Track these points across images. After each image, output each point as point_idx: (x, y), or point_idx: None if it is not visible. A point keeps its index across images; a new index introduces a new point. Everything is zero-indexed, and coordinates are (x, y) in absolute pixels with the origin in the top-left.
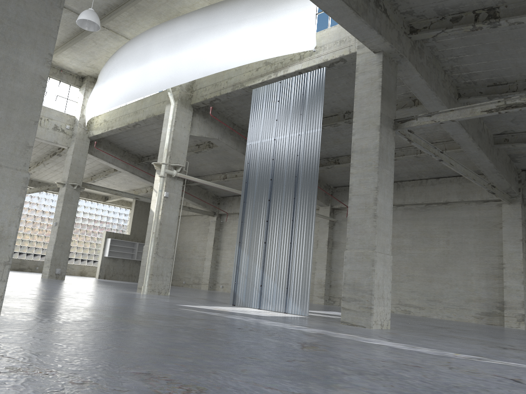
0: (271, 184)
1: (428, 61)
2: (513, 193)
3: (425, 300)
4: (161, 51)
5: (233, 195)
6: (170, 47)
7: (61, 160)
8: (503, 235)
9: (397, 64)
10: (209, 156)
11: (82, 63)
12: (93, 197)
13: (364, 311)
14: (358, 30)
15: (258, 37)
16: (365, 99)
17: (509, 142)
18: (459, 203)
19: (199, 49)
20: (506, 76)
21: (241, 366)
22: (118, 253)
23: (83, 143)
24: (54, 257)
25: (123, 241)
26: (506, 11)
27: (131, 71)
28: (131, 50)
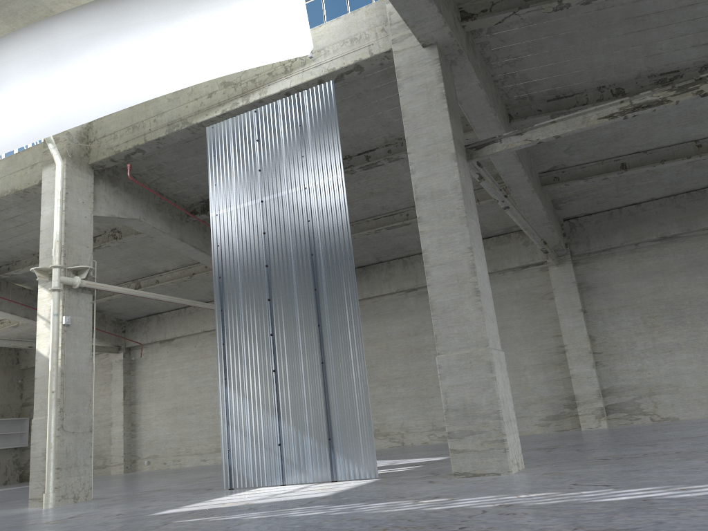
0: (269, 274)
1: (481, 64)
2: (562, 250)
3: None
4: (28, 74)
5: (149, 315)
6: (45, 66)
7: None
8: (557, 308)
9: (451, 66)
10: (112, 255)
11: None
12: None
13: (492, 448)
14: (410, 5)
15: (212, 40)
16: (423, 117)
17: (561, 180)
18: (491, 274)
19: (105, 65)
20: (574, 83)
21: None
22: None
23: None
24: None
25: None
26: None
27: None
28: None
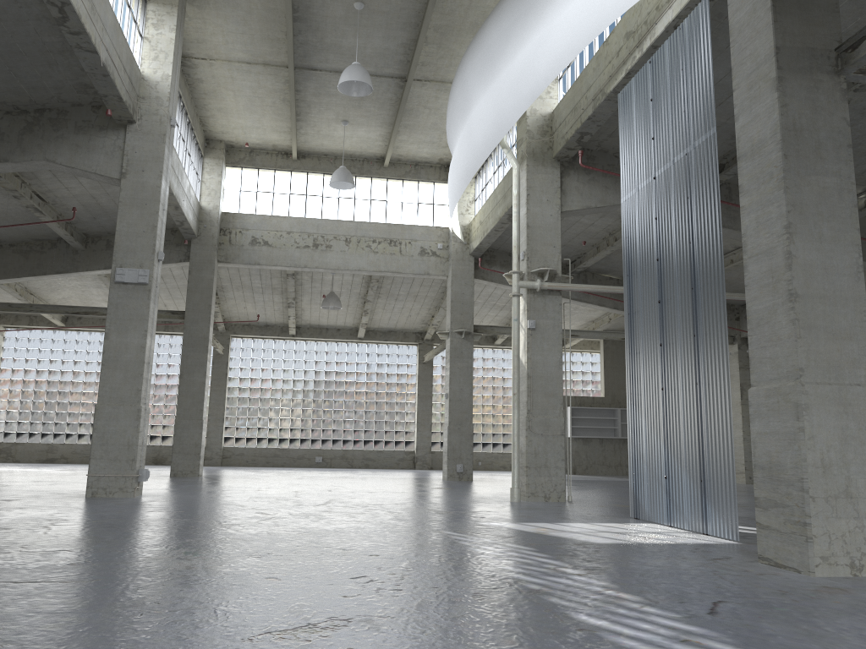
0: (658, 270)
1: None
2: None
3: None
4: (479, 86)
5: None
6: (486, 74)
7: None
8: None
9: None
10: None
11: (435, 145)
12: None
13: (794, 532)
14: None
15: None
16: (747, 30)
17: None
18: None
19: (517, 58)
20: None
21: None
22: (589, 430)
23: (464, 265)
24: (451, 447)
25: (594, 409)
26: None
27: (460, 134)
28: (452, 101)
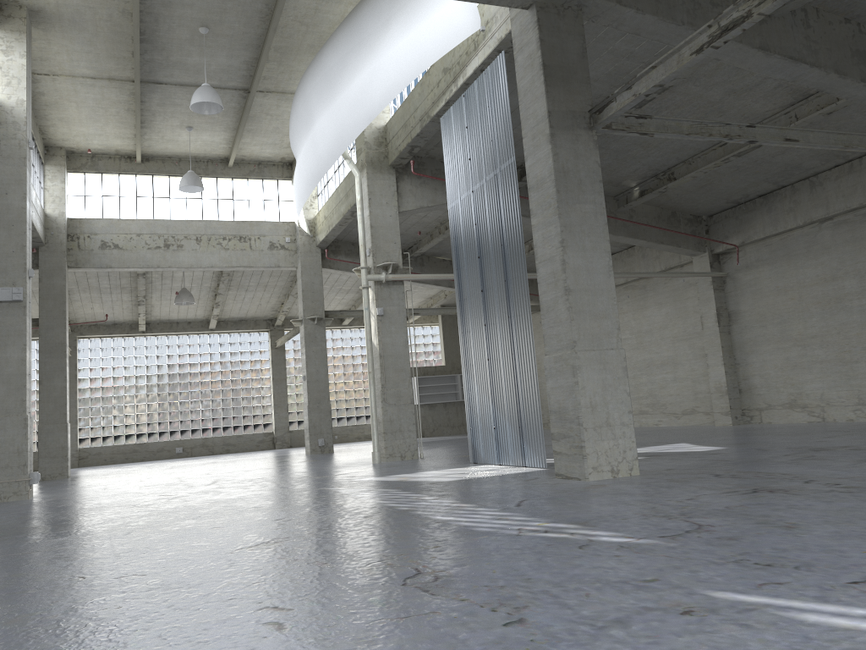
0: (480, 265)
1: None
2: None
3: None
4: (320, 103)
5: None
6: (326, 94)
7: None
8: None
9: (580, 10)
10: None
11: (277, 146)
12: None
13: (575, 453)
14: None
15: (410, 38)
16: (529, 94)
17: None
18: None
19: (353, 84)
20: None
21: (14, 593)
22: (434, 396)
23: (312, 256)
24: (312, 424)
25: (437, 377)
26: None
27: (304, 143)
28: (295, 113)
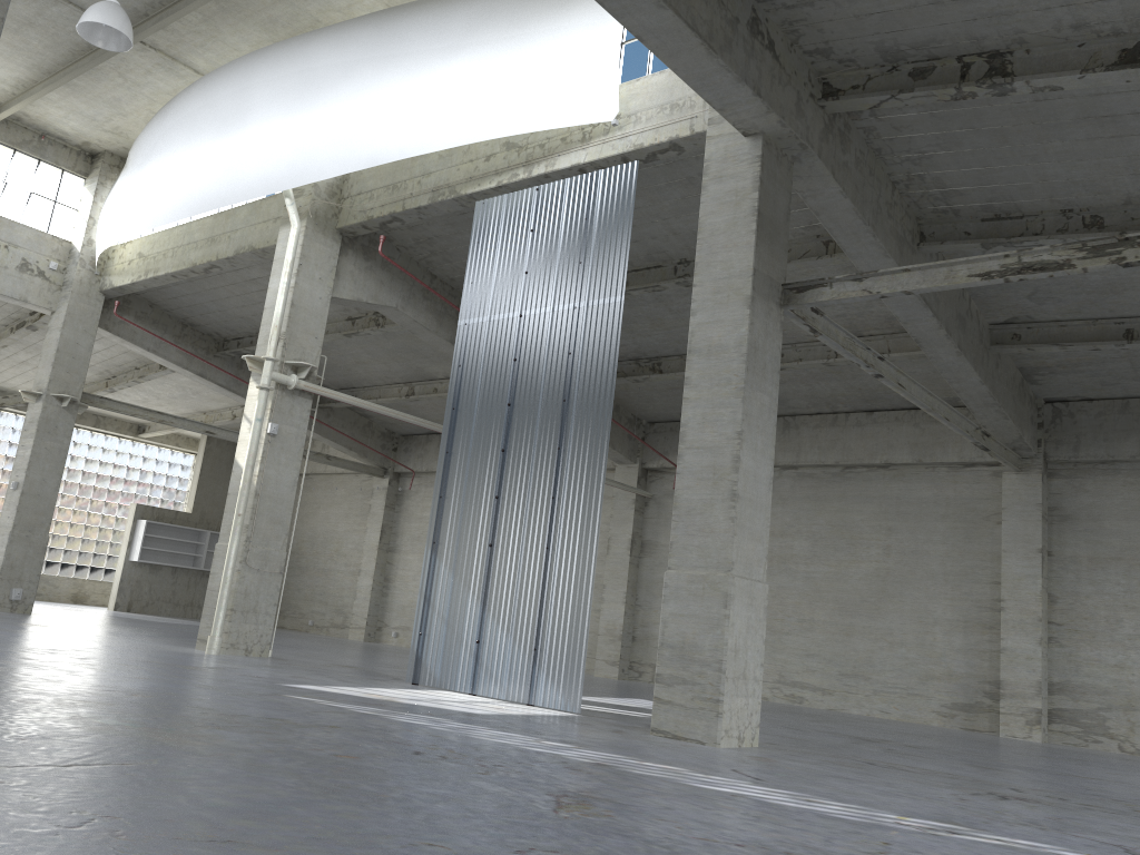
0: (509, 416)
1: (859, 160)
2: (1027, 450)
3: (836, 674)
4: (273, 106)
5: (429, 432)
6: (293, 97)
7: (36, 340)
8: (1003, 539)
9: (793, 164)
10: (377, 345)
11: (94, 123)
12: (109, 426)
13: (703, 708)
14: (711, 84)
15: (491, 87)
16: (722, 237)
17: (1023, 341)
18: (913, 467)
19: (359, 106)
20: (1021, 200)
21: None
22: (162, 554)
23: (88, 303)
24: (9, 562)
25: (175, 528)
26: (1028, 61)
27: (204, 147)
28: (206, 99)
